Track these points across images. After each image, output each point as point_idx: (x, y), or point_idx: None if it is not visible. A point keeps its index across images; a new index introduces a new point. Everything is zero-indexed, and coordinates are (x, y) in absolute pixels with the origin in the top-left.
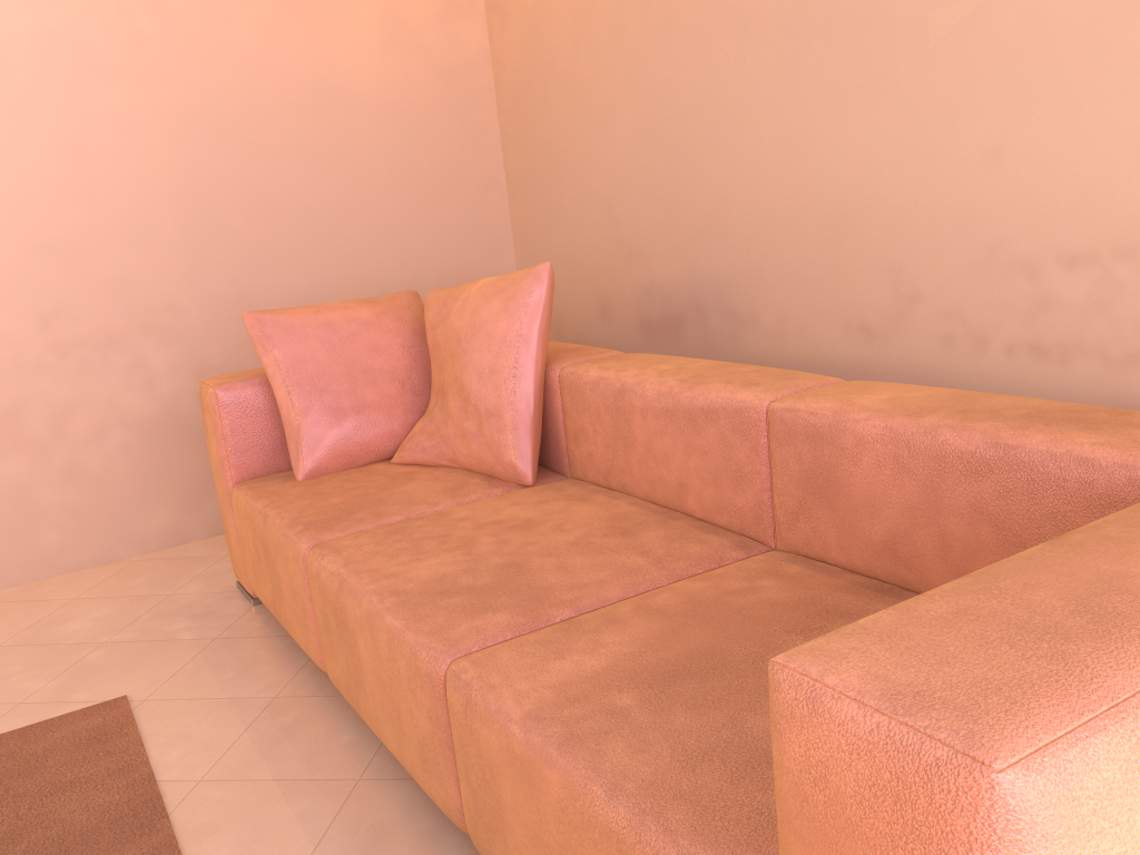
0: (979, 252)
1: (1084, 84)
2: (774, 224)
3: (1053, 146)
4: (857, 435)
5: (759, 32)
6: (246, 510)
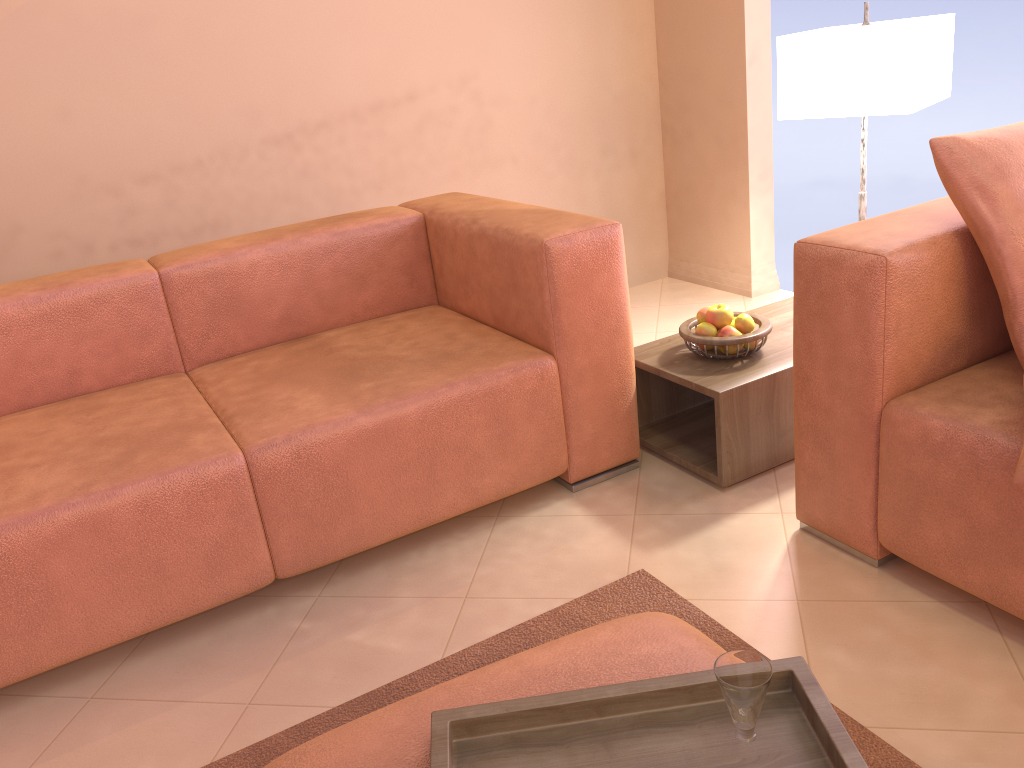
0: (69, 185)
1: (123, 68)
2: None
3: (111, 107)
4: (250, 261)
5: None
6: None
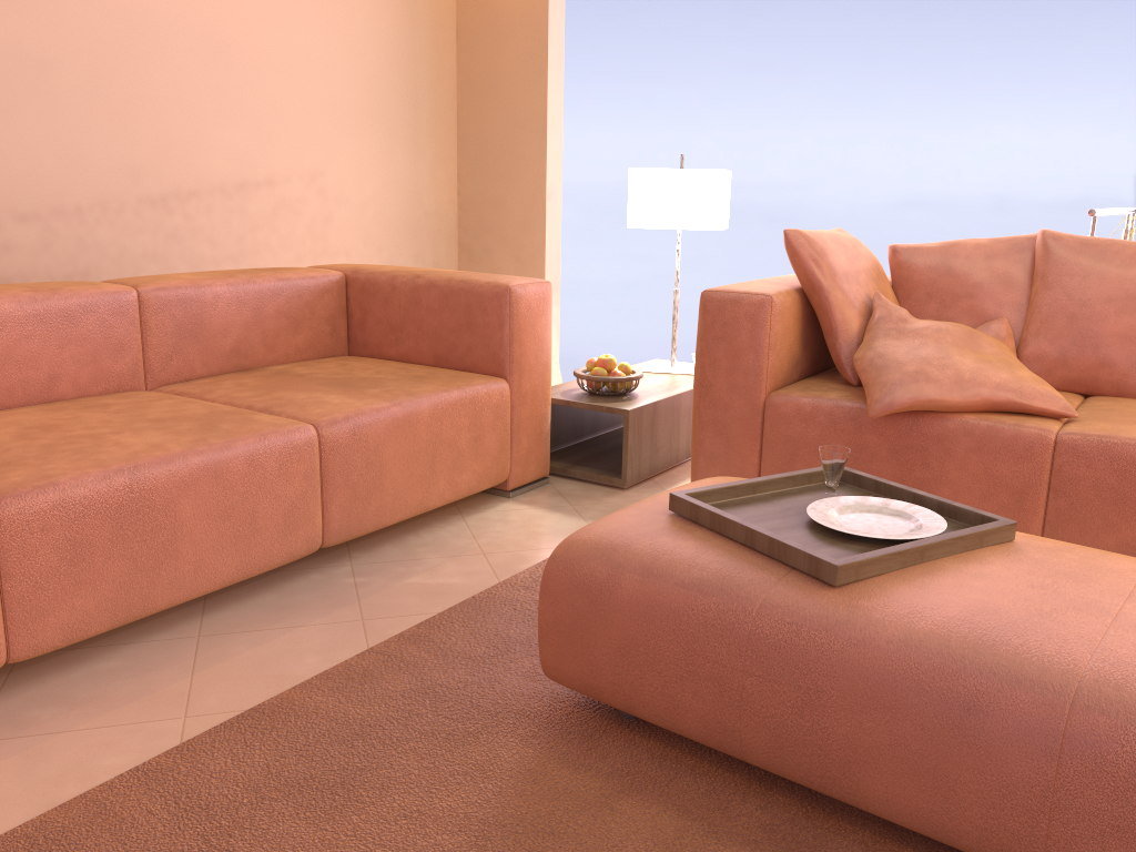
0: None
1: (20, 104)
2: None
3: (2, 140)
4: (214, 292)
5: None
6: None
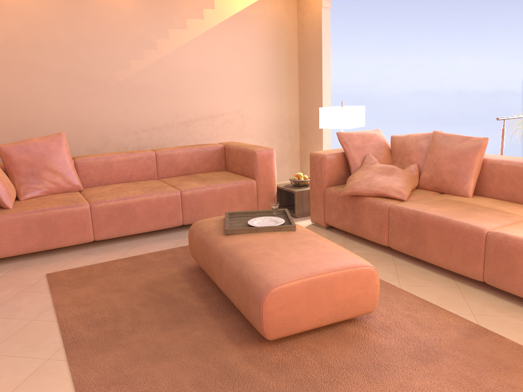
0: (124, 130)
1: (143, 99)
2: (59, 126)
3: (139, 110)
4: (178, 152)
5: (51, 76)
6: (16, 217)
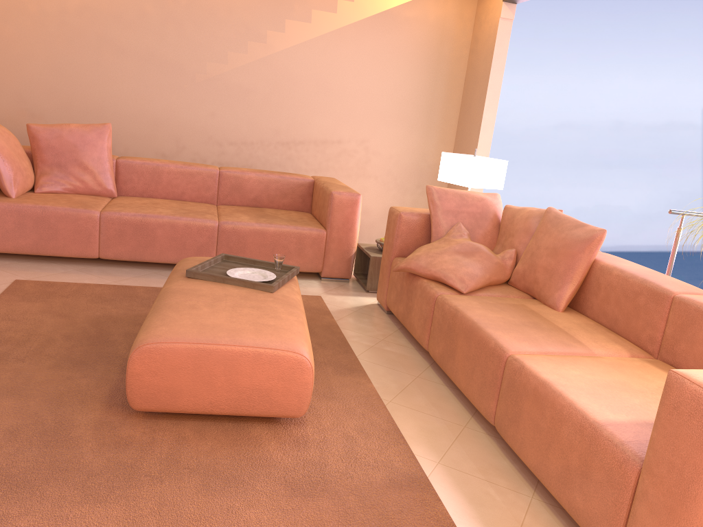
0: (206, 138)
1: (237, 104)
2: (127, 118)
3: (228, 116)
4: (249, 176)
5: (128, 56)
6: (10, 208)
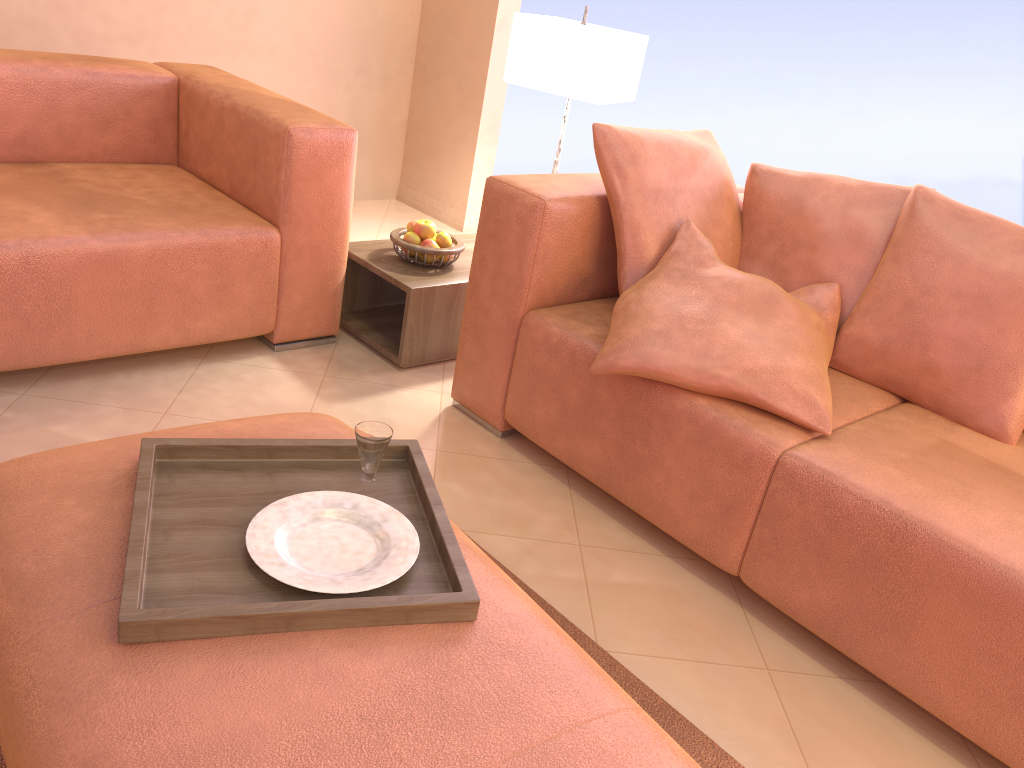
0: None
1: None
2: None
3: None
4: None
5: None
6: None
